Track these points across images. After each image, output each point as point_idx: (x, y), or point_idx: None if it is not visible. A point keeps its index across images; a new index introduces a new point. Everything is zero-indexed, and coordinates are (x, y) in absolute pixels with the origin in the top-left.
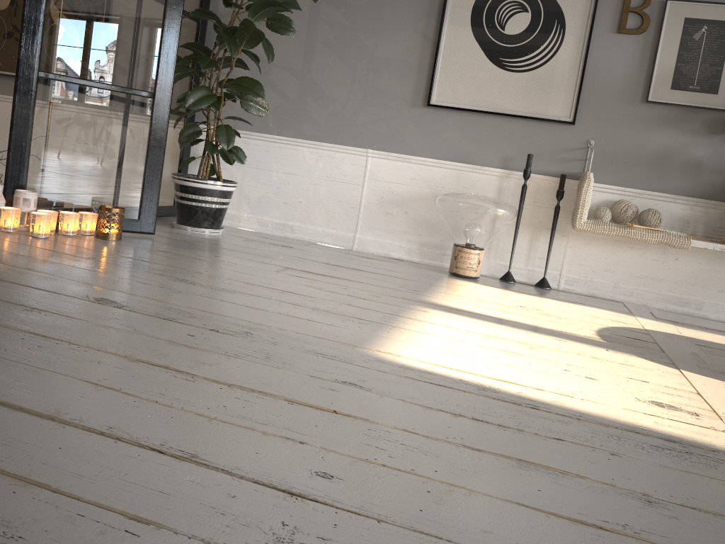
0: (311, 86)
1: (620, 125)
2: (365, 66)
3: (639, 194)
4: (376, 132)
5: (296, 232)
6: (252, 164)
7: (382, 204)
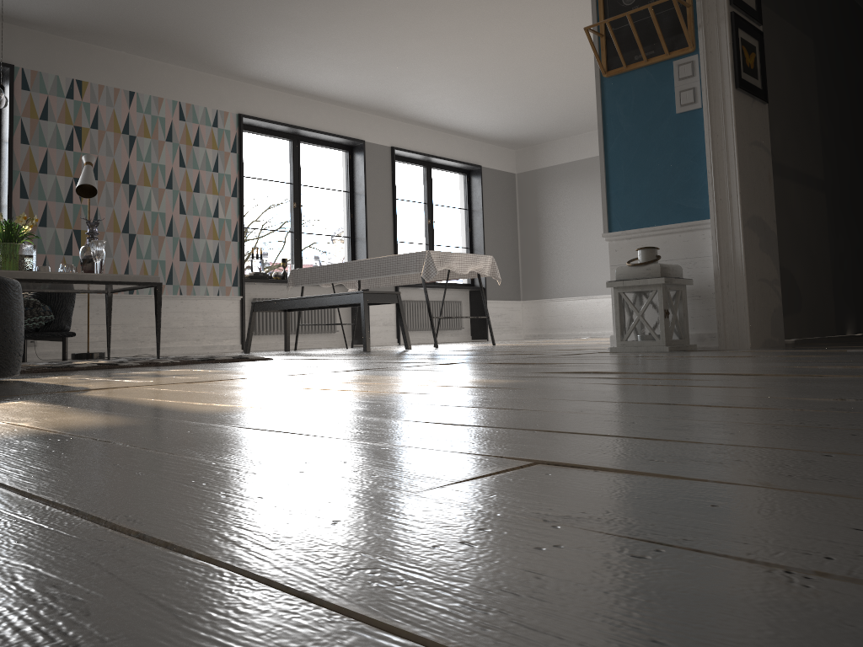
0: None
1: None
2: None
3: None
4: None
5: None
6: None
7: None
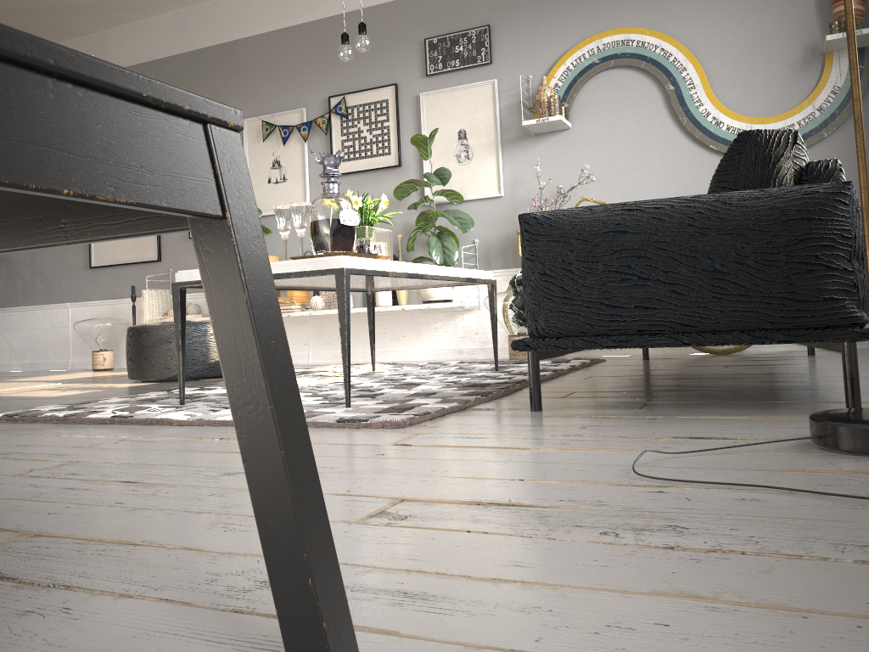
0: (36, 271)
1: (183, 255)
2: (60, 251)
3: (197, 296)
4: (71, 291)
5: (40, 366)
6: (14, 328)
7: (80, 336)
